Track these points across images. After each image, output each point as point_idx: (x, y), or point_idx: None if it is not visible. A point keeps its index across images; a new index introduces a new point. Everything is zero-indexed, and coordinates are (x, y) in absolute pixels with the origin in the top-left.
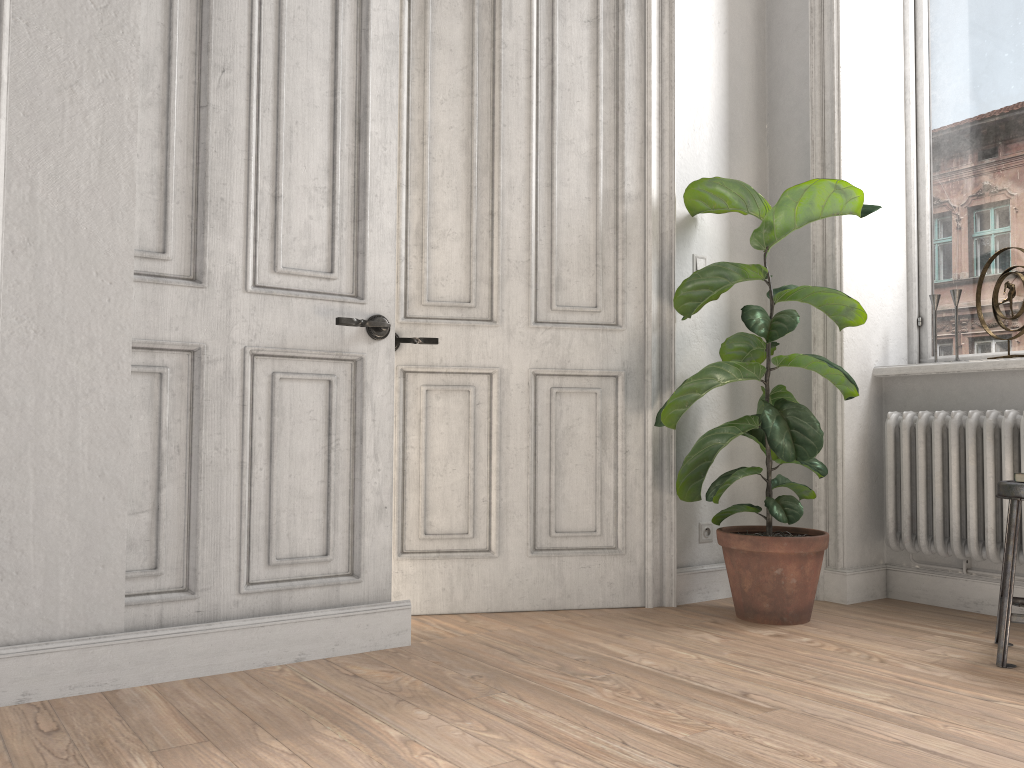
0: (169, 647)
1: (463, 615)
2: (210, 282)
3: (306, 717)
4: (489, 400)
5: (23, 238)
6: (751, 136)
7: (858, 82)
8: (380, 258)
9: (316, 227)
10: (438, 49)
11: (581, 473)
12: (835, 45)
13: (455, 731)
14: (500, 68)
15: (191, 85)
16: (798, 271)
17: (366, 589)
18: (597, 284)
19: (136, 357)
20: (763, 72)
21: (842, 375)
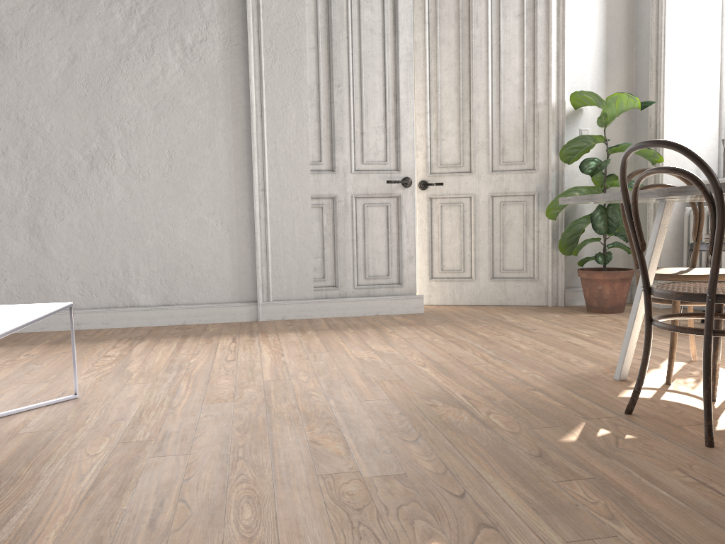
0: (329, 305)
1: (458, 306)
2: (337, 171)
3: (366, 326)
4: (470, 209)
5: (273, 163)
6: (622, 56)
7: (680, 20)
8: (407, 152)
9: (379, 143)
10: (442, 44)
11: (516, 242)
12: (663, 2)
13: (410, 331)
14: (472, 49)
15: (327, 94)
16: (646, 131)
17: (405, 290)
18: (523, 150)
19: (313, 201)
20: (632, 17)
21: None
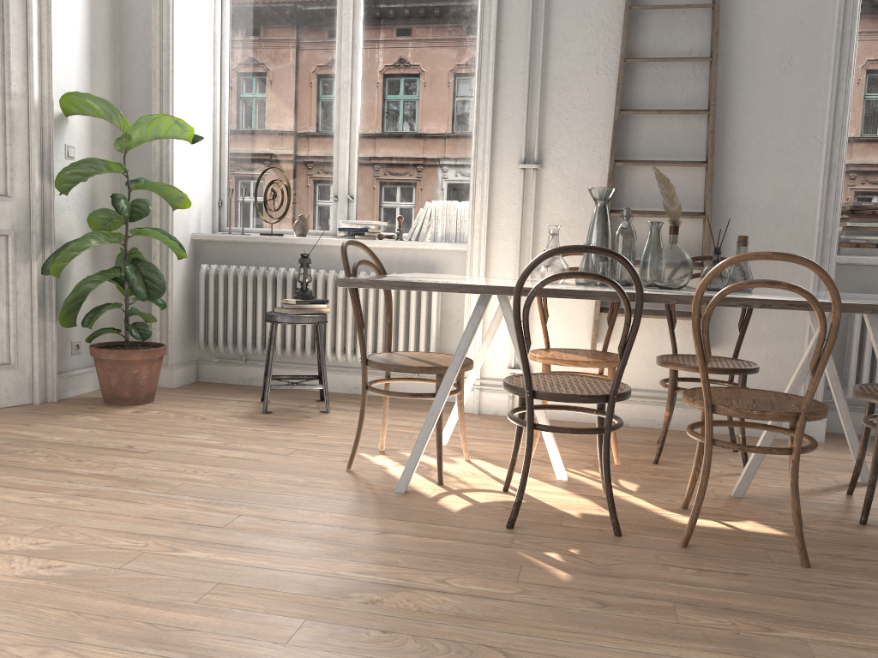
0: None
1: None
2: None
3: None
4: None
5: None
6: (107, 55)
7: (185, 35)
8: None
9: None
10: None
11: None
12: (171, 5)
13: None
14: None
15: None
16: (142, 162)
17: None
18: None
19: None
20: (116, 6)
21: (177, 244)
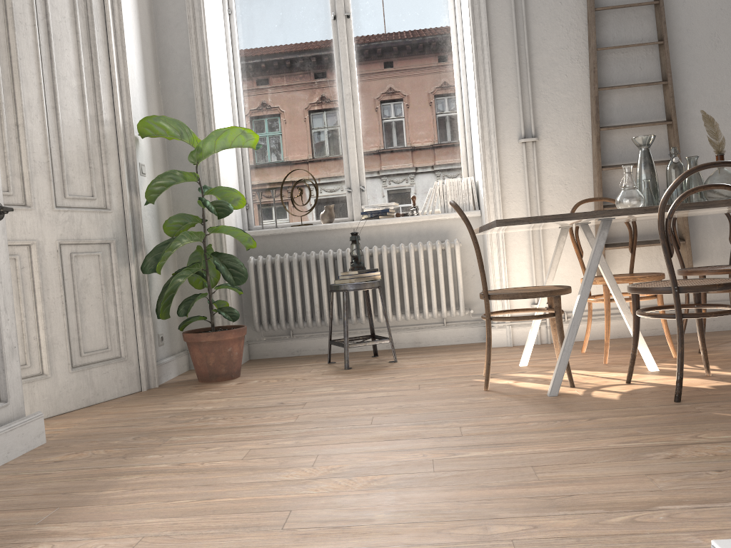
0: None
1: None
2: None
3: (89, 480)
4: (31, 264)
5: None
6: (154, 88)
7: (215, 67)
8: None
9: None
10: None
11: (95, 310)
12: (205, 43)
13: (193, 454)
14: (13, 14)
15: None
16: None
17: (12, 409)
18: (92, 180)
19: None
20: (155, 47)
21: (247, 237)
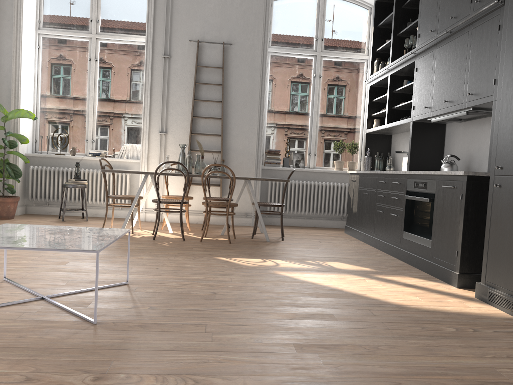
0: None
1: None
2: None
3: None
4: None
5: None
6: None
7: (25, 75)
8: None
9: None
10: None
11: None
12: (20, 64)
13: None
14: None
15: None
16: (5, 124)
17: None
18: None
19: None
20: None
21: (25, 157)
